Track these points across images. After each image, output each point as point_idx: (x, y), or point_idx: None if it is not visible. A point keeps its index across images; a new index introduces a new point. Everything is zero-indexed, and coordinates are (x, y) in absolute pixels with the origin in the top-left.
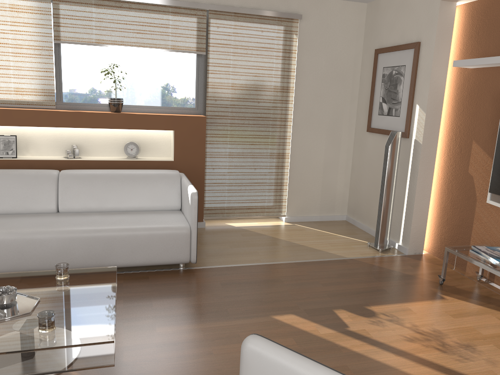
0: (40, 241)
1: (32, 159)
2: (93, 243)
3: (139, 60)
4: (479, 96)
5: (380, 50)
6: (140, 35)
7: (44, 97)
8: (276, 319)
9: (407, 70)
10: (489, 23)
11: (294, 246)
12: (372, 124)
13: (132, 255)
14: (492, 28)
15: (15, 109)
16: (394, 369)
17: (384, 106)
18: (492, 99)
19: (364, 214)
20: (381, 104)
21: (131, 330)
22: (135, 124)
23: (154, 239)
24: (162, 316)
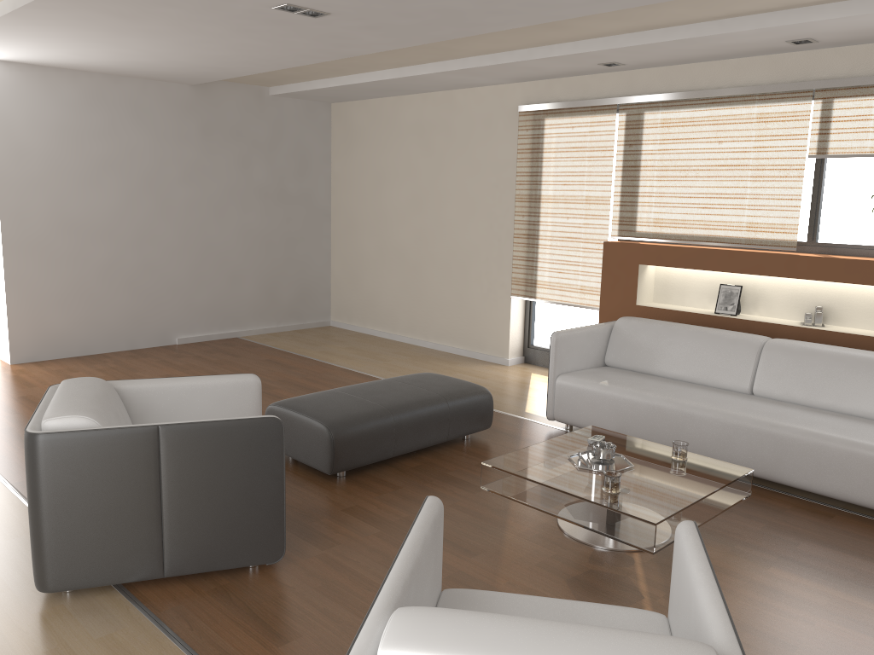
0: (698, 420)
1: (752, 320)
2: (762, 440)
3: None
4: None
5: None
6: None
7: (782, 236)
8: None
9: None
10: None
11: None
12: None
13: (816, 475)
14: None
15: (741, 251)
16: None
17: None
18: None
19: None
20: None
21: (738, 554)
22: None
23: (855, 461)
24: (795, 560)
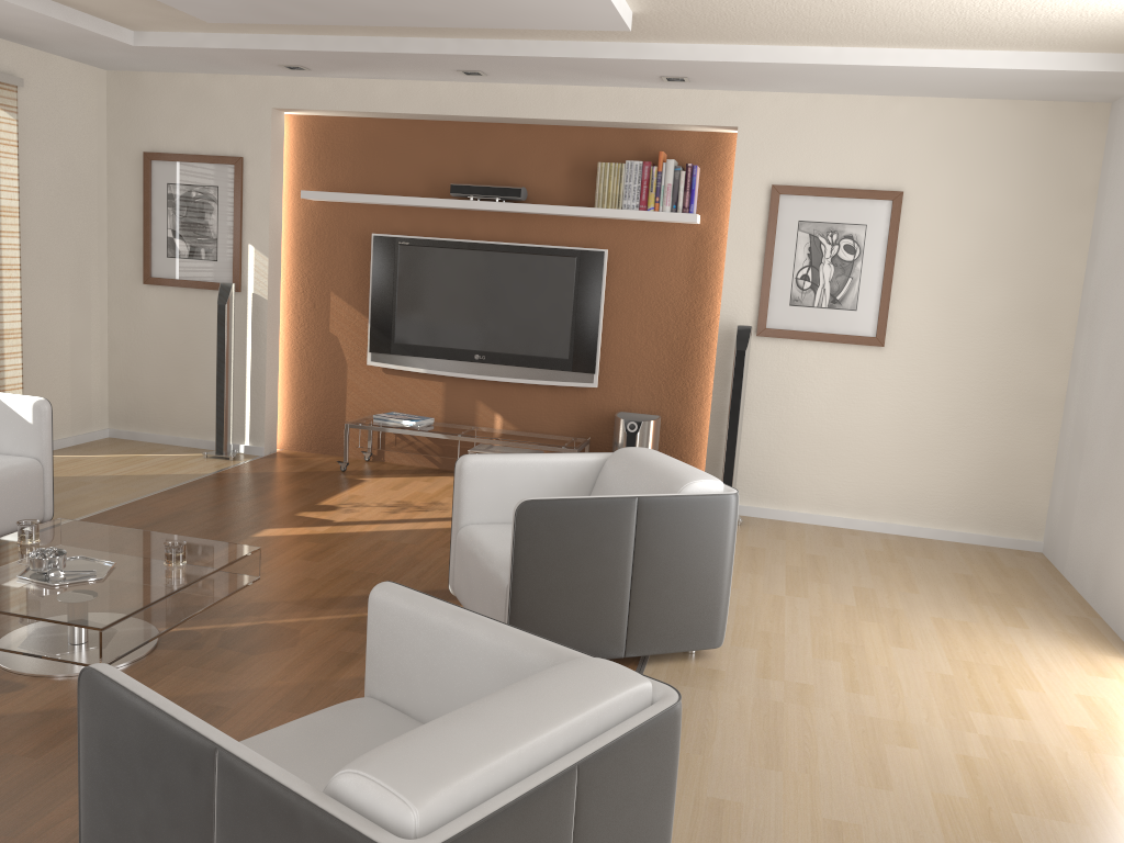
0: None
1: None
2: None
3: None
4: (333, 237)
5: (158, 156)
6: None
7: None
8: (261, 536)
9: (224, 194)
10: (333, 148)
11: (116, 478)
12: (156, 272)
13: None
14: (339, 155)
15: None
16: (416, 530)
17: (180, 244)
18: (351, 241)
19: (156, 418)
20: (172, 240)
21: None
22: None
23: None
24: None
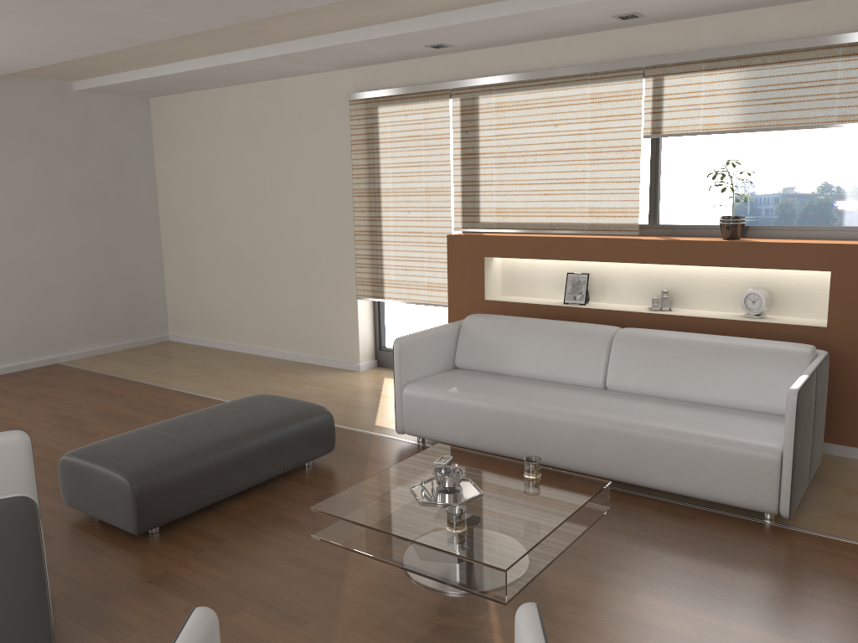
0: (552, 424)
1: (601, 309)
2: (618, 442)
3: (786, 147)
4: None
5: None
6: (778, 106)
7: (624, 220)
8: None
9: None
10: None
11: None
12: None
13: (675, 475)
14: None
15: (585, 238)
16: None
17: None
18: None
19: None
20: None
21: (600, 581)
22: (756, 260)
23: (712, 457)
24: (661, 579)
